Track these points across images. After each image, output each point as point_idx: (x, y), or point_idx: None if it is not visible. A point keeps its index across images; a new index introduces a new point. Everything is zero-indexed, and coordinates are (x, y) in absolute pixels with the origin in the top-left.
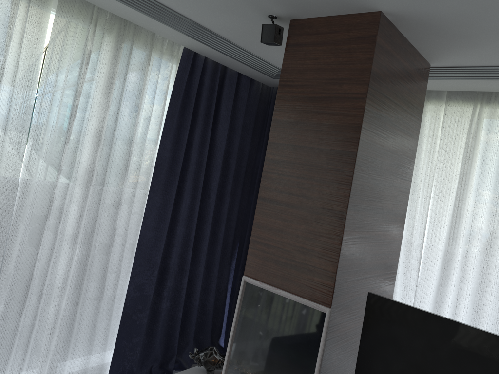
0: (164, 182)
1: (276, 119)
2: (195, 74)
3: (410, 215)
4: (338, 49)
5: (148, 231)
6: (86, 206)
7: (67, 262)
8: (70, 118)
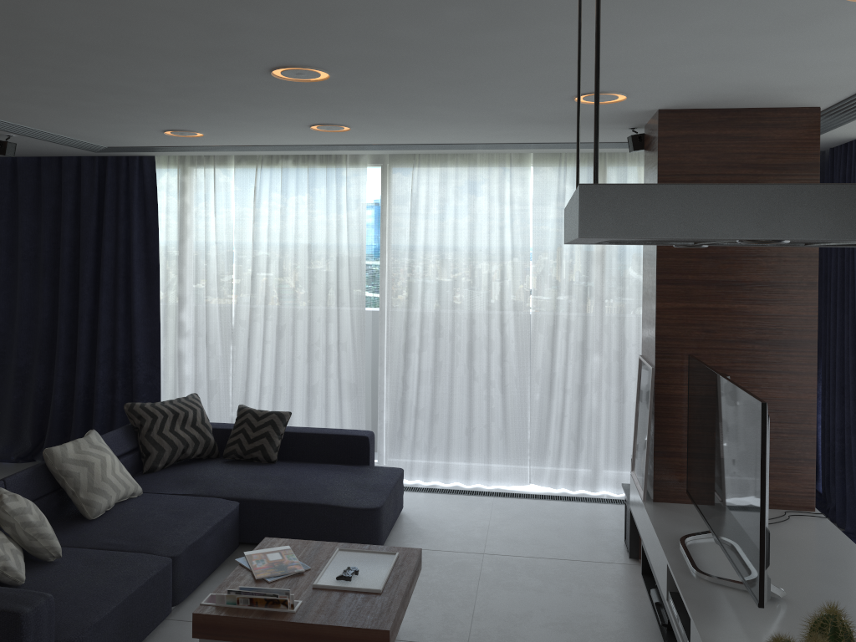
0: None
1: None
2: None
3: None
4: (652, 147)
5: None
6: (592, 318)
7: (580, 365)
8: (556, 246)
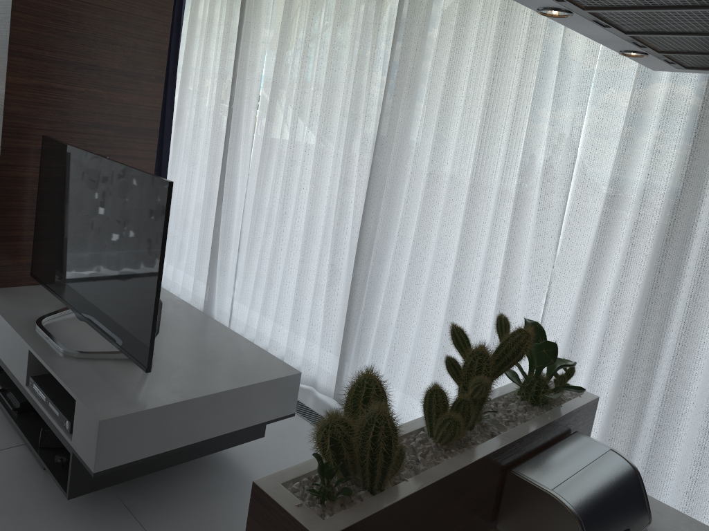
0: None
1: None
2: None
3: (246, 99)
4: None
5: None
6: None
7: None
8: None
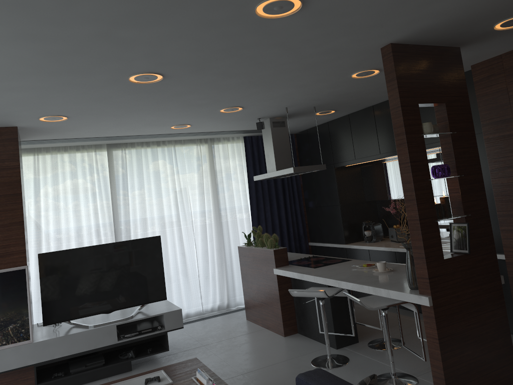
0: None
1: None
2: None
3: None
4: None
5: None
6: None
7: None
8: None
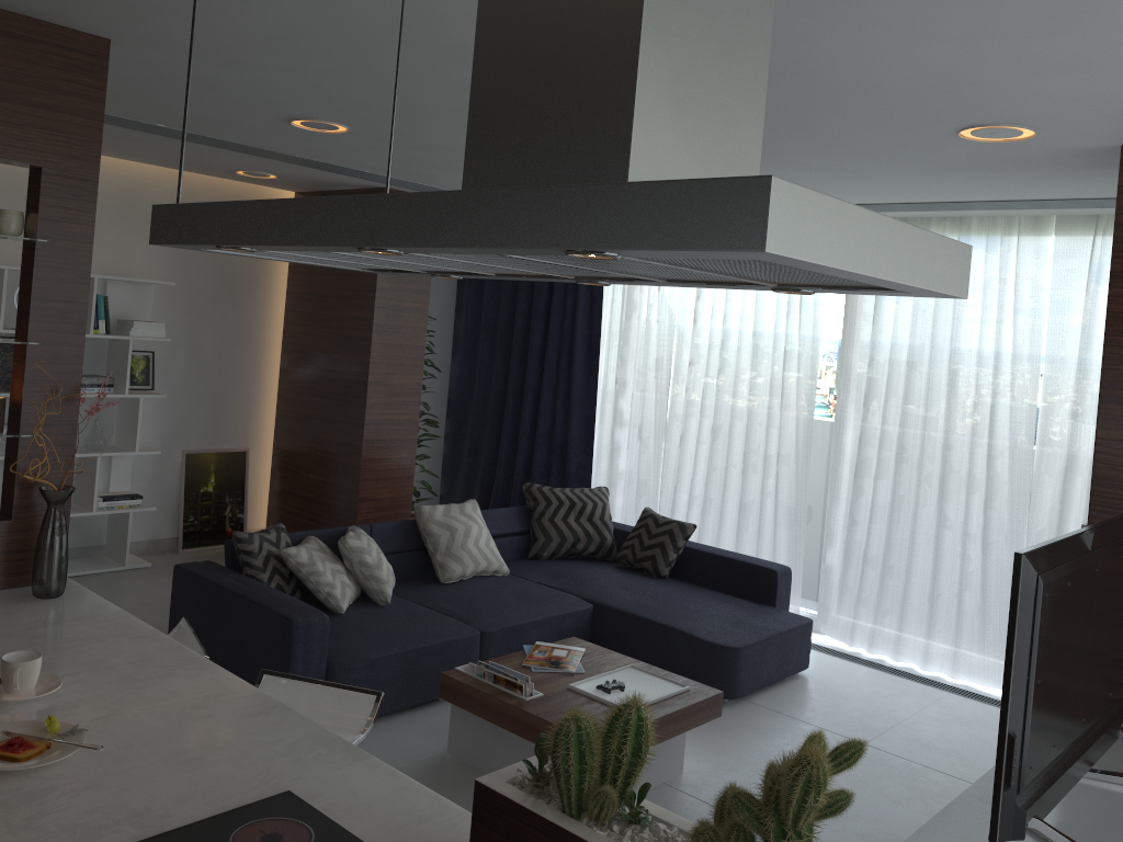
0: None
1: None
2: None
3: None
4: None
5: None
6: None
7: None
8: (1079, 352)
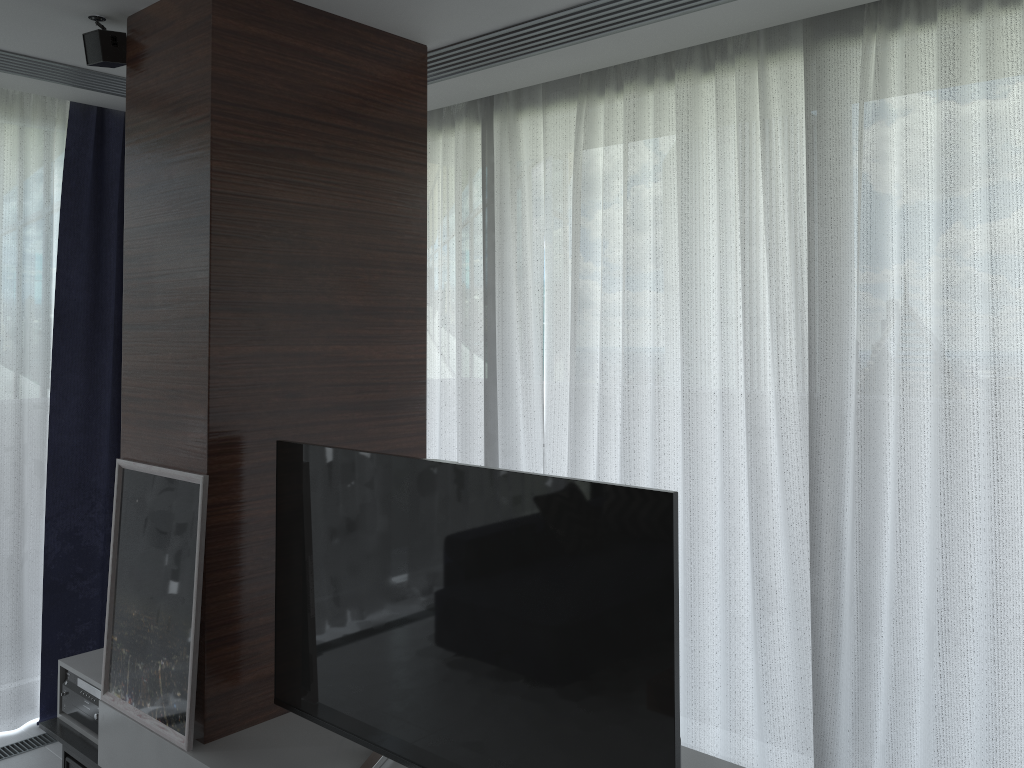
0: (85, 346)
1: (128, 189)
2: (107, 145)
3: (518, 322)
4: (178, 51)
5: (69, 435)
6: None
7: None
8: None
